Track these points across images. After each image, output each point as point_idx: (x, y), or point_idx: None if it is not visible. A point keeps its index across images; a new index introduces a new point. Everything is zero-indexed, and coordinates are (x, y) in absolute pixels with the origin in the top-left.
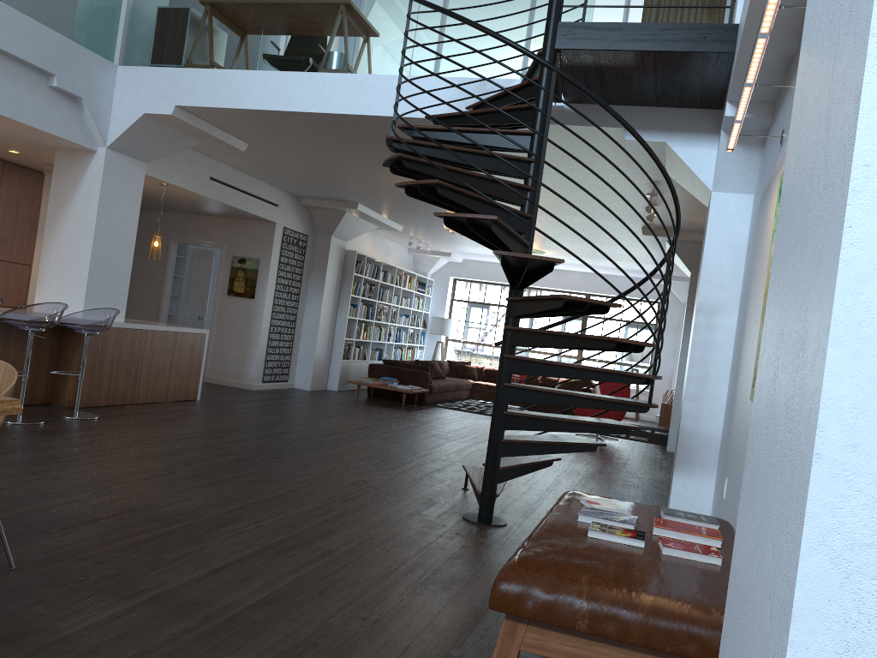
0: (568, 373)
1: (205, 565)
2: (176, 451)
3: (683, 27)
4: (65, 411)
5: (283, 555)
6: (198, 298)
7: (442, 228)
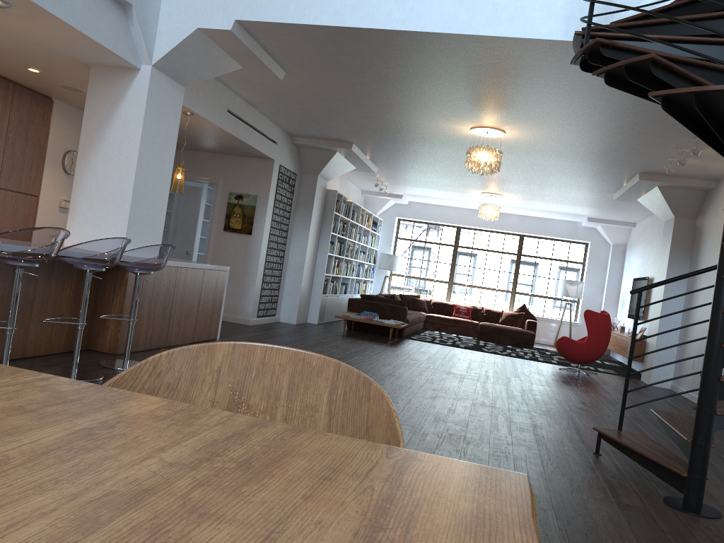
0: None
1: None
2: None
3: None
4: (112, 360)
5: None
6: (185, 233)
7: (418, 170)
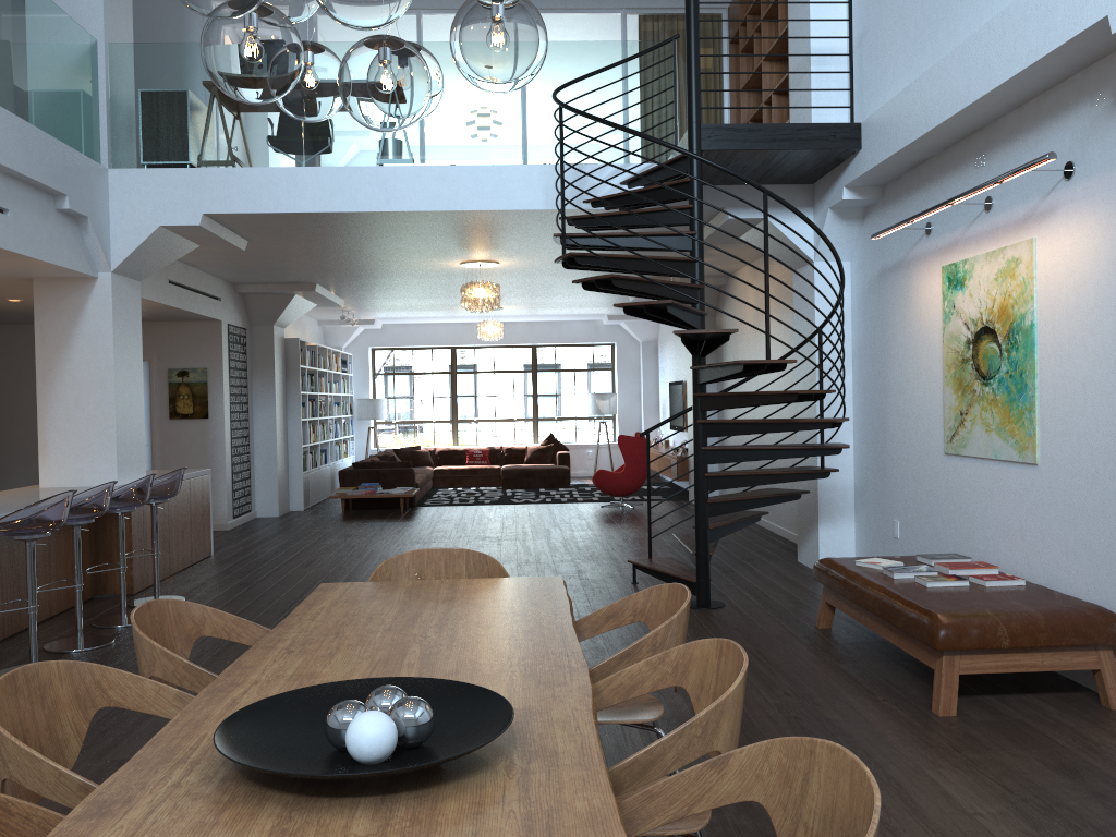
0: (767, 455)
1: None
2: None
3: (814, 127)
4: (139, 600)
5: None
6: None
7: (398, 297)
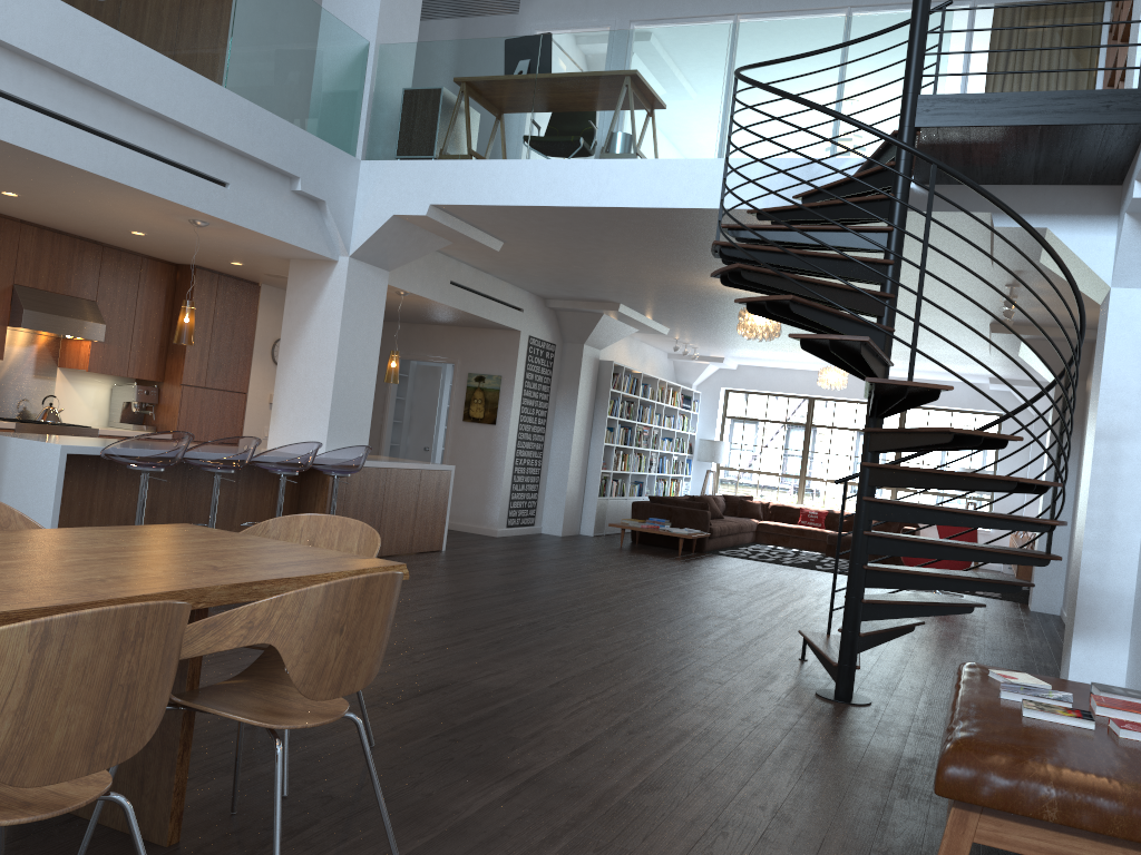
0: (946, 519)
1: (561, 745)
2: (457, 615)
3: (1079, 95)
4: None
5: (638, 736)
6: (423, 425)
7: (720, 329)
